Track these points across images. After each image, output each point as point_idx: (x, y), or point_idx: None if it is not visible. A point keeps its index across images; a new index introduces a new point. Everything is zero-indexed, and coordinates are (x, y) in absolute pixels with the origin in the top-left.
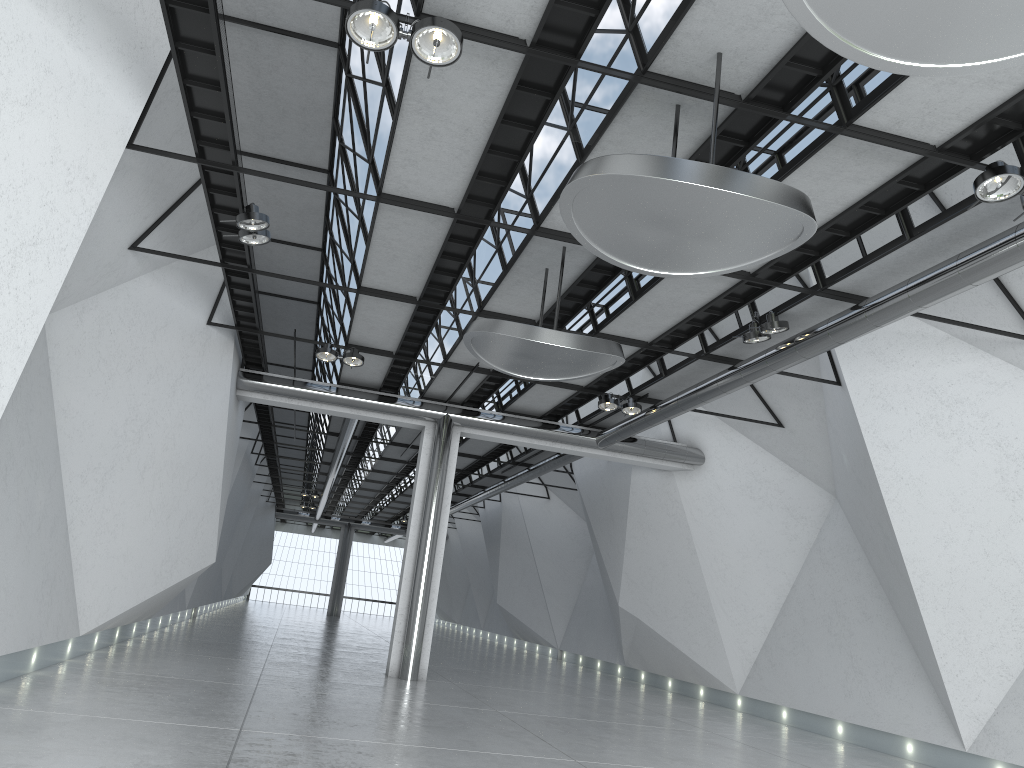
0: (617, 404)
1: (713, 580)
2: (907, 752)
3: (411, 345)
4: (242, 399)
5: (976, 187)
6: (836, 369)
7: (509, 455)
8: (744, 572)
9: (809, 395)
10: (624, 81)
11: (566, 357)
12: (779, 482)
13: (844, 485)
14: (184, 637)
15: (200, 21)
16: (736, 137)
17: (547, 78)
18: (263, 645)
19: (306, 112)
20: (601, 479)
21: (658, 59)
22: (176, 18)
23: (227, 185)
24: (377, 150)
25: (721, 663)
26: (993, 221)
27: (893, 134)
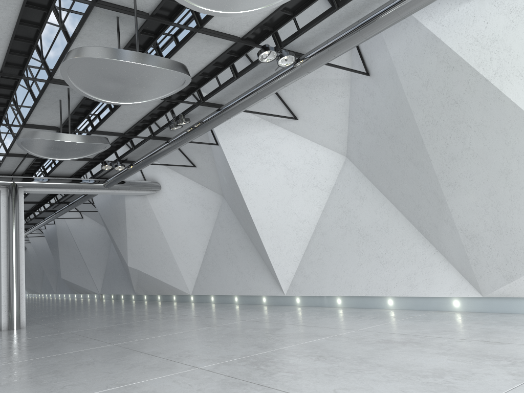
0: (111, 165)
1: (173, 244)
2: (263, 301)
3: None
4: None
5: (258, 56)
6: (215, 138)
7: (56, 199)
8: (187, 238)
9: (205, 150)
10: (87, 4)
11: (78, 147)
12: (197, 193)
13: (226, 190)
14: None
15: None
16: (150, 32)
17: (43, 1)
18: None
19: None
20: (110, 204)
21: None
22: None
23: None
24: None
25: (181, 282)
26: (269, 69)
27: (221, 32)
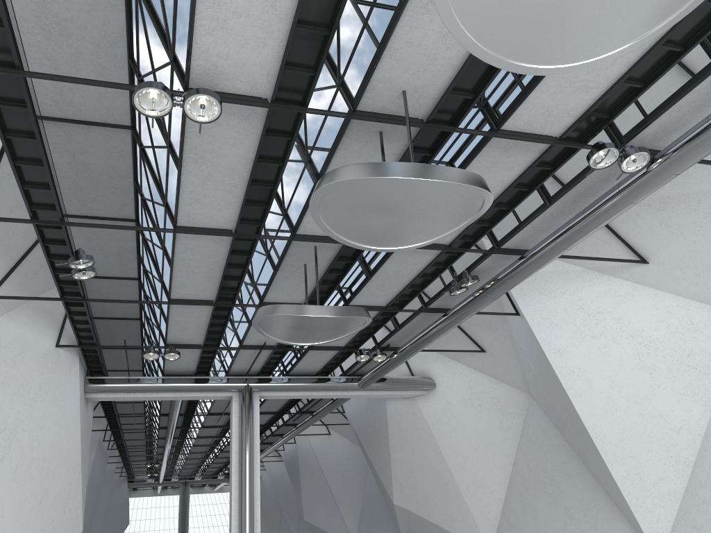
0: (369, 355)
1: (457, 471)
2: None
3: (214, 337)
4: (90, 400)
5: (589, 160)
6: (514, 304)
7: (297, 407)
8: (478, 461)
9: (499, 326)
10: (341, 119)
11: (329, 324)
12: (490, 391)
13: (534, 385)
14: None
15: (21, 115)
16: (423, 149)
17: (286, 124)
18: None
19: (113, 179)
20: (365, 412)
21: (362, 100)
22: (2, 115)
23: (58, 237)
24: (169, 195)
25: (474, 532)
26: (601, 184)
27: (528, 132)
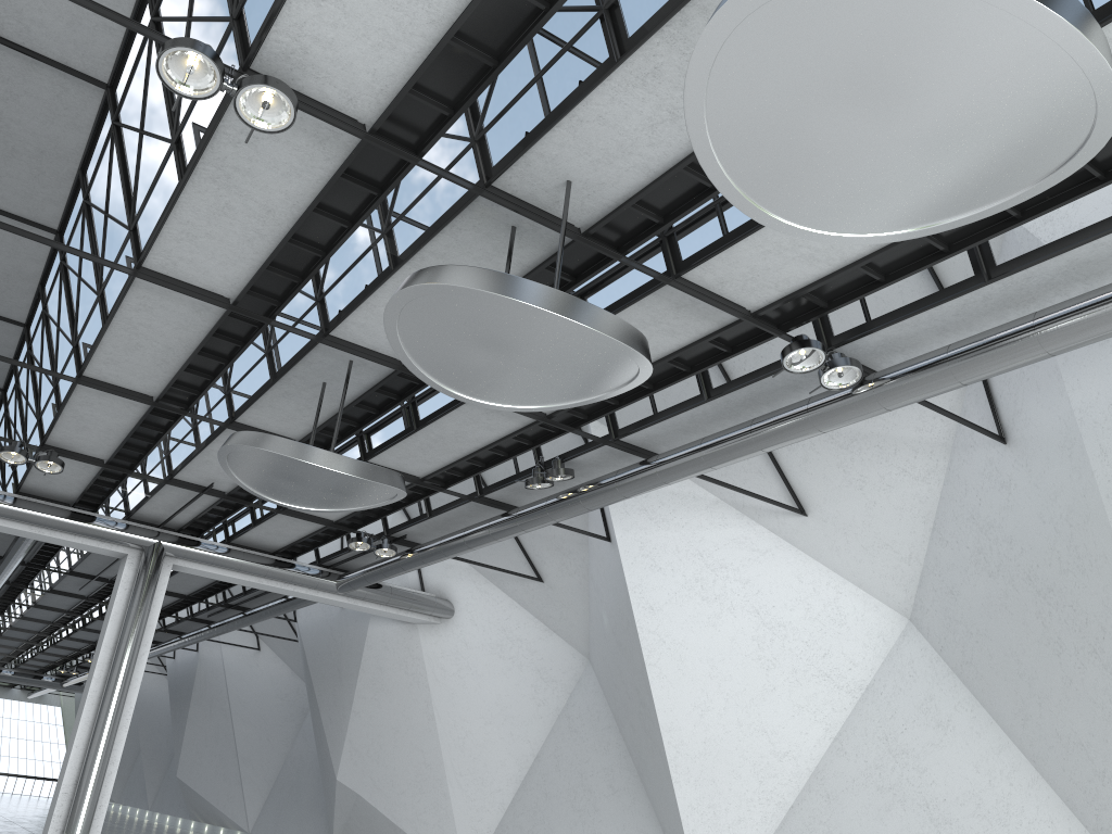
0: (371, 544)
1: (451, 749)
2: None
3: (130, 454)
4: None
5: (784, 356)
6: (607, 524)
7: (221, 596)
8: (486, 740)
9: (574, 549)
10: (464, 191)
11: (342, 485)
12: (532, 641)
13: (601, 647)
14: None
15: None
16: (565, 271)
17: (378, 171)
18: None
19: (44, 156)
20: (331, 629)
21: (505, 175)
22: None
23: None
24: (145, 216)
25: None
26: (785, 391)
27: (715, 293)
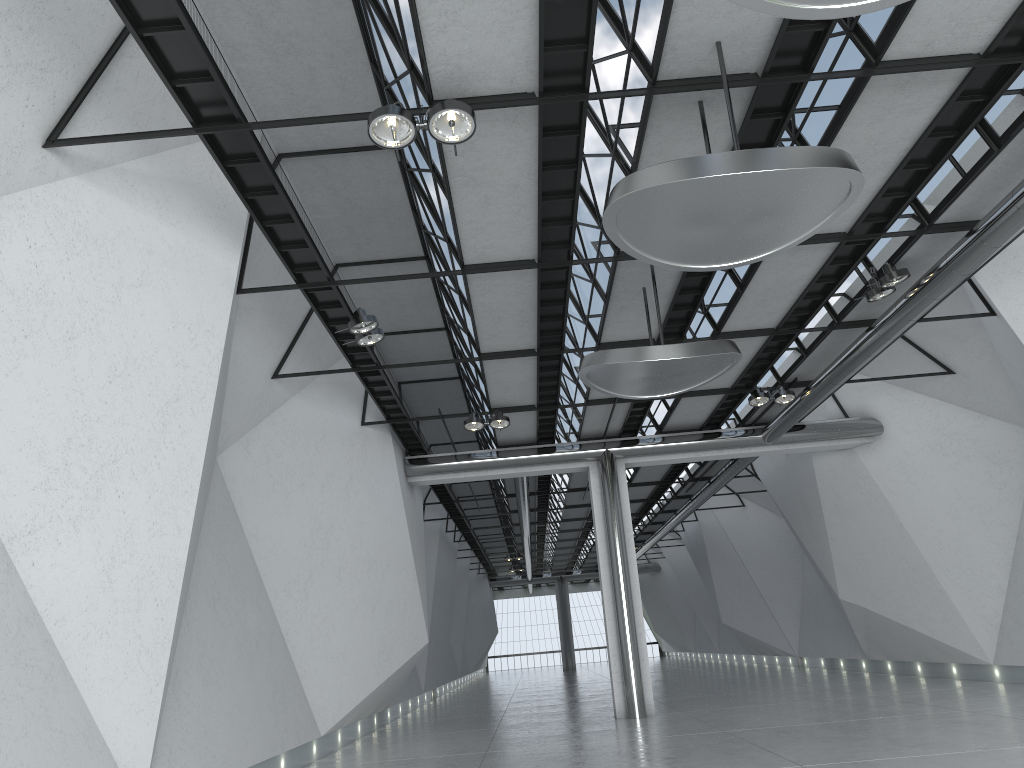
0: (768, 396)
1: (929, 550)
2: None
3: (549, 394)
4: (414, 485)
5: None
6: (985, 299)
7: (687, 473)
8: (960, 534)
9: (970, 333)
10: (639, 97)
11: (681, 367)
12: (969, 431)
13: None
14: (423, 719)
15: (257, 170)
16: (771, 111)
17: (568, 118)
18: (497, 712)
19: (387, 212)
20: (785, 474)
21: (662, 67)
22: (237, 174)
23: (332, 299)
24: (448, 228)
25: (964, 635)
26: None
27: (929, 57)
